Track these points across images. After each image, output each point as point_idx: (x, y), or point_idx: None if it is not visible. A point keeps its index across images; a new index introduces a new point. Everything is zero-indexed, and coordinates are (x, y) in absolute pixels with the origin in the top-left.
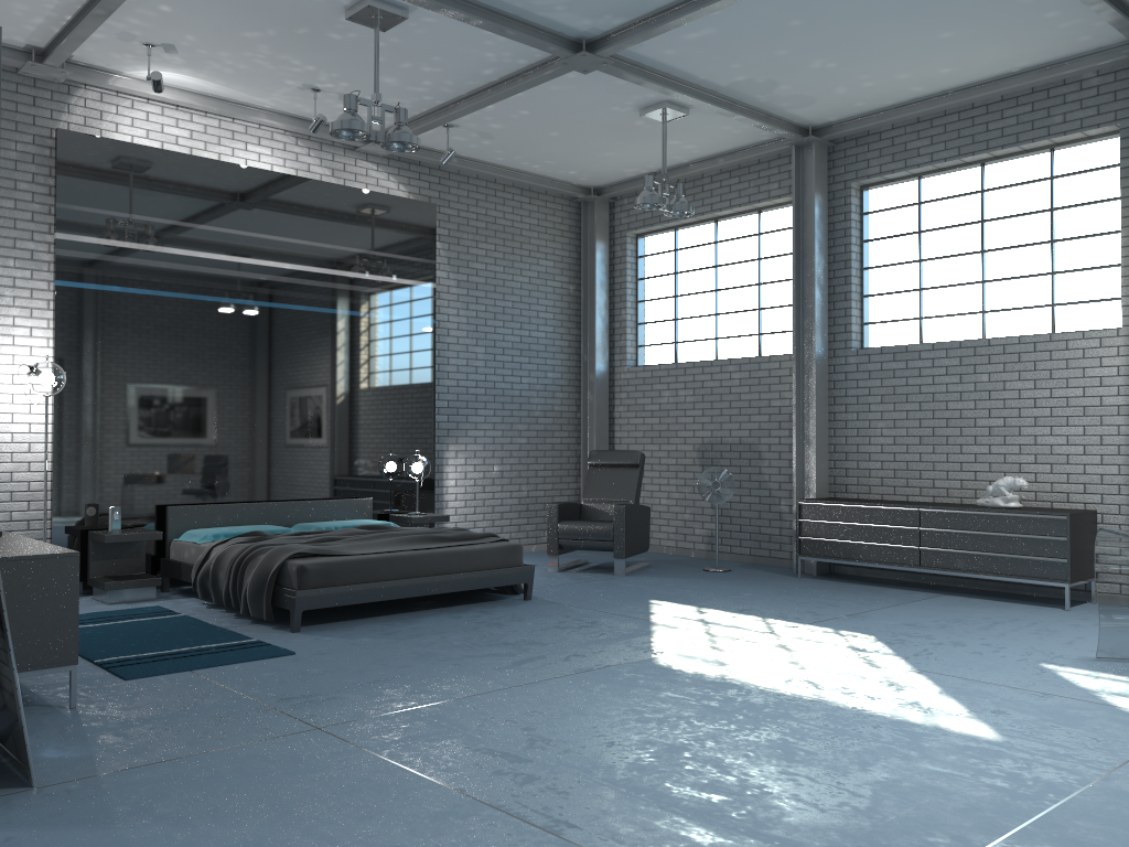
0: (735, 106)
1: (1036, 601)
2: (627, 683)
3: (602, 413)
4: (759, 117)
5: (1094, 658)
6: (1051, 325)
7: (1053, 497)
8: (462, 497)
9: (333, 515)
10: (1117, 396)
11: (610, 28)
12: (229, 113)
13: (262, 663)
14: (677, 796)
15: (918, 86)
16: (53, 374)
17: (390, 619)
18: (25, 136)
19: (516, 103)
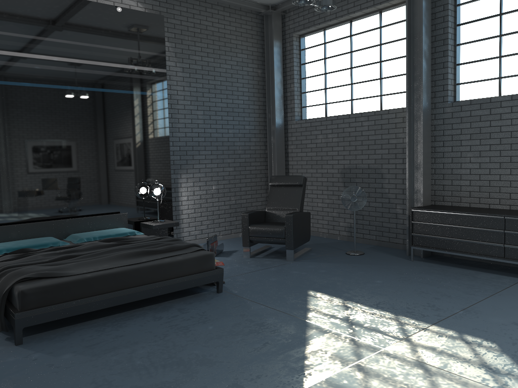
0: None
1: None
2: None
3: (280, 150)
4: None
5: None
6: None
7: None
8: (192, 207)
9: (99, 226)
10: None
11: None
12: None
13: None
14: None
15: None
16: None
17: (106, 322)
18: None
19: None
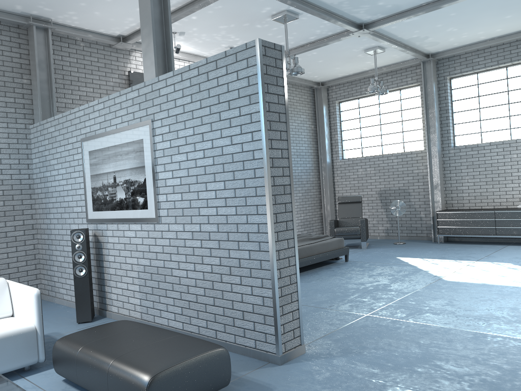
0: (406, 47)
1: None
2: (450, 288)
3: (330, 180)
4: (413, 51)
5: None
6: None
7: None
8: None
9: None
10: None
11: (376, 19)
12: (191, 59)
13: None
14: None
15: (484, 36)
16: None
17: (306, 273)
18: (115, 75)
19: (314, 49)
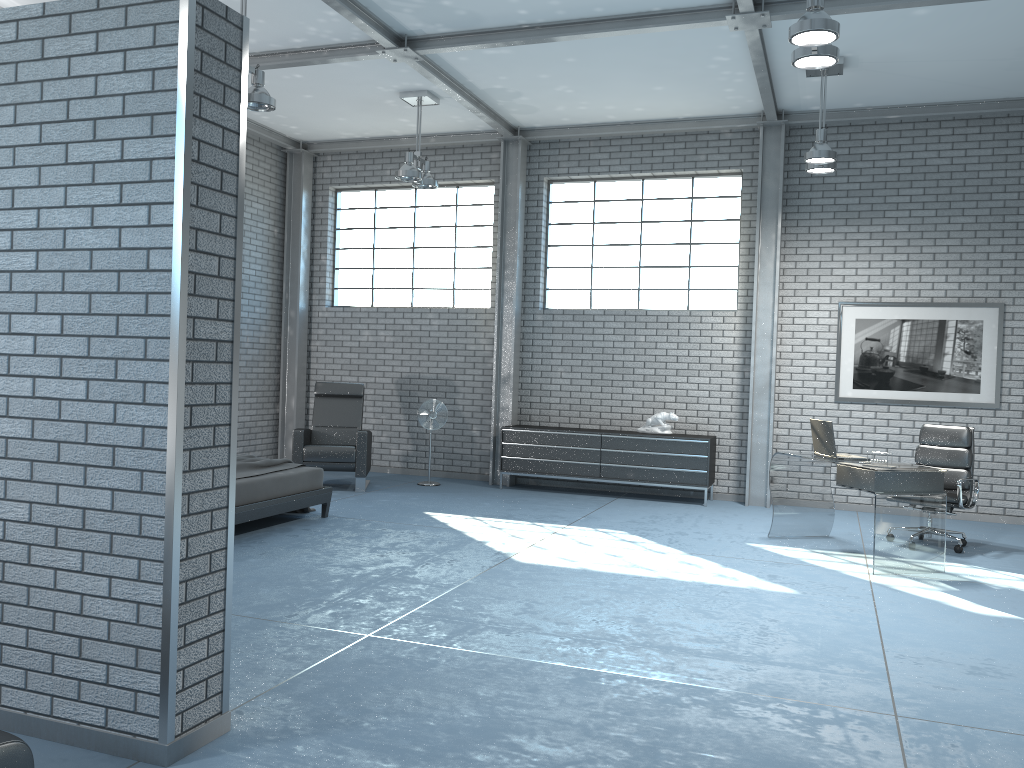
0: (479, 105)
1: (678, 500)
2: (528, 578)
3: (302, 346)
4: (490, 116)
5: (768, 538)
6: (686, 304)
7: (687, 427)
8: None
9: None
10: (732, 358)
11: (433, 33)
12: None
13: None
14: (693, 648)
15: (614, 115)
16: None
17: (237, 541)
18: None
19: (298, 68)
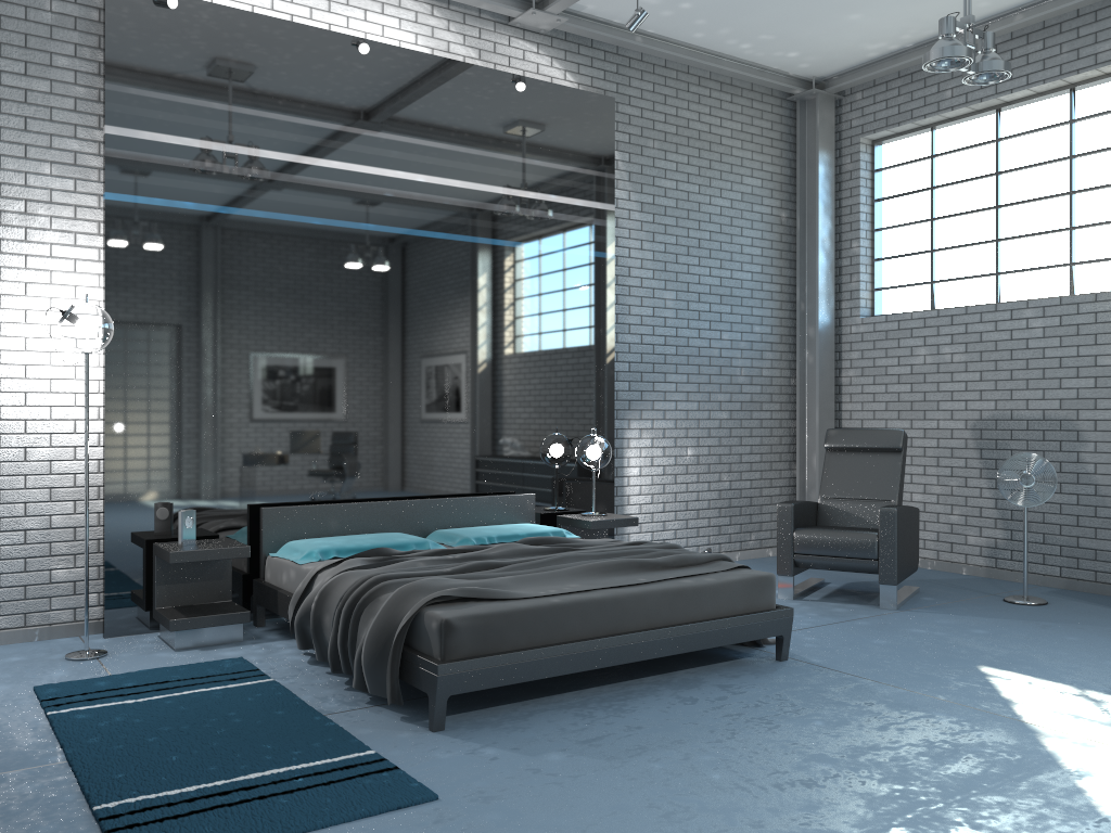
0: None
1: None
2: None
3: (826, 378)
4: None
5: None
6: None
7: None
8: (647, 491)
9: (483, 517)
10: None
11: None
12: None
13: (380, 827)
14: None
15: None
16: (92, 321)
17: (584, 701)
18: None
19: None
